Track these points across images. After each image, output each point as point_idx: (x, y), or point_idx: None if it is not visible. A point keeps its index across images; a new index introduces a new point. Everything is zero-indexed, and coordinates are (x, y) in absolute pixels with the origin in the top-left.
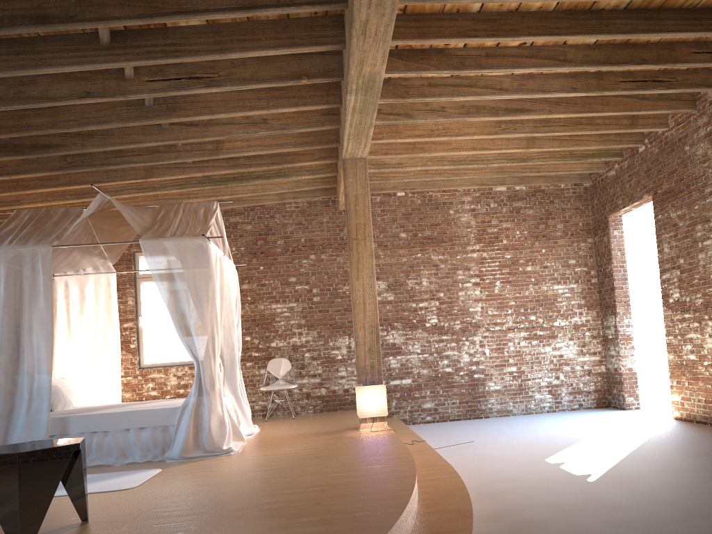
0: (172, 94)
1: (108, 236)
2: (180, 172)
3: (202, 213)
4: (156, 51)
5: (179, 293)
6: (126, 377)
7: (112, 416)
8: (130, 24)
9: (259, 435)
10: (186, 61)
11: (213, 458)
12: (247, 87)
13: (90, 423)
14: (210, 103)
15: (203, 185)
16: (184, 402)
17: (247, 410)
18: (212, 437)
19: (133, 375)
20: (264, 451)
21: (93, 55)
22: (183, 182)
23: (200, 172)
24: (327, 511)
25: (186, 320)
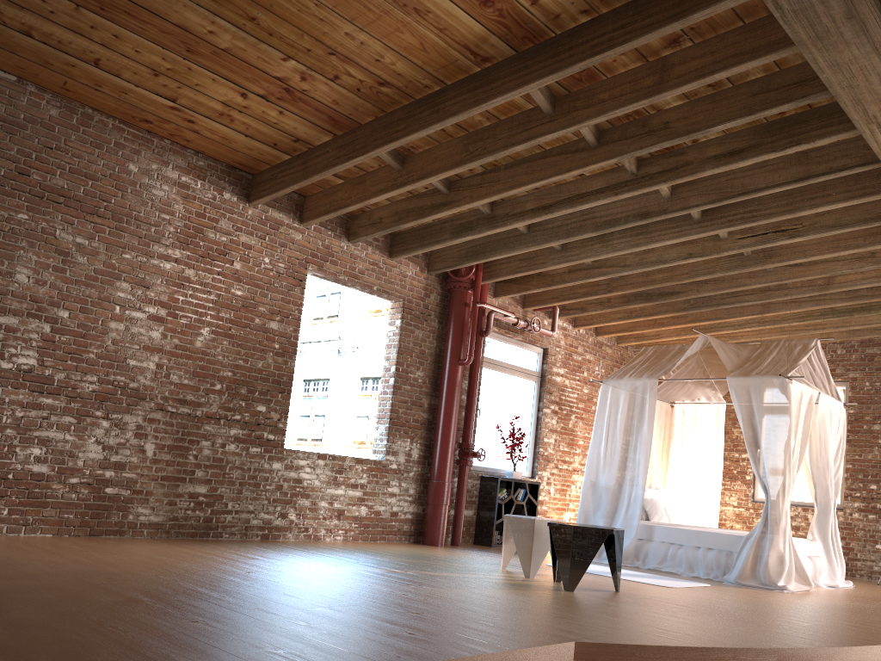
0: (759, 248)
1: (718, 370)
2: (795, 307)
3: (797, 351)
4: (735, 219)
5: (757, 429)
6: (738, 507)
7: (687, 532)
8: (705, 208)
9: (842, 590)
10: (761, 223)
11: (764, 590)
12: (830, 233)
13: (669, 534)
14: (804, 247)
15: (825, 316)
16: (749, 533)
17: (838, 561)
18: (768, 571)
19: (745, 506)
20: (819, 598)
21: (687, 229)
22: (804, 314)
23: (816, 305)
24: (781, 630)
25: (761, 455)
